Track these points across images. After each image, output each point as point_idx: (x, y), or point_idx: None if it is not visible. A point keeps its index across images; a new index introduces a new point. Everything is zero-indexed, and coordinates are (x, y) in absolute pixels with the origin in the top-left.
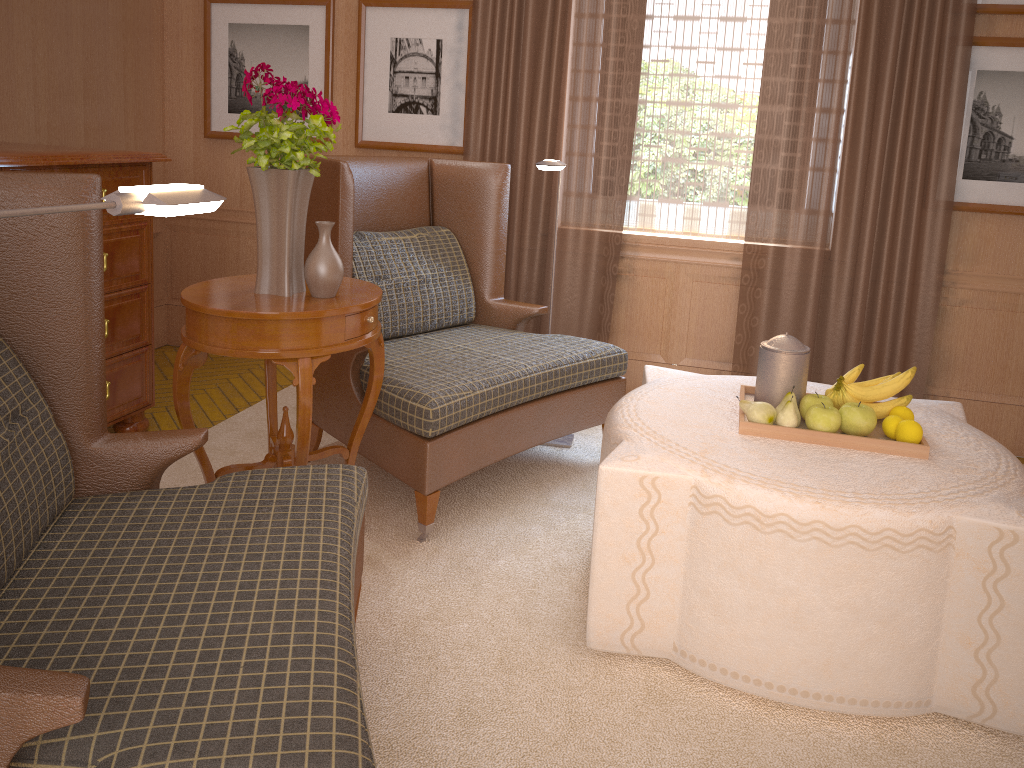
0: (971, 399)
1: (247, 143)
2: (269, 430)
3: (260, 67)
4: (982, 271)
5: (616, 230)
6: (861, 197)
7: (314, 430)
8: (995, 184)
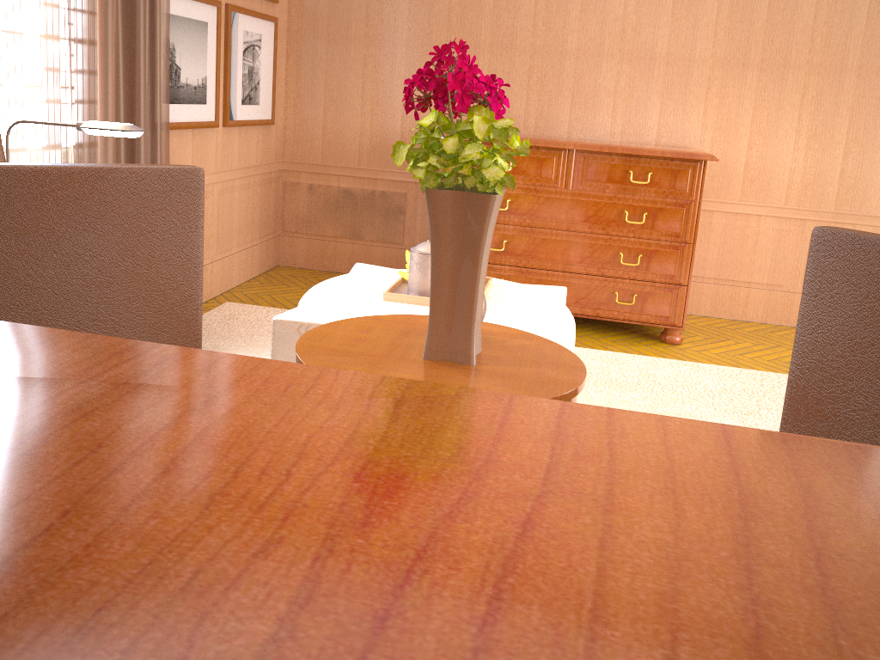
0: None
1: (499, 161)
2: None
3: (453, 44)
4: None
5: None
6: None
7: None
8: (178, 106)
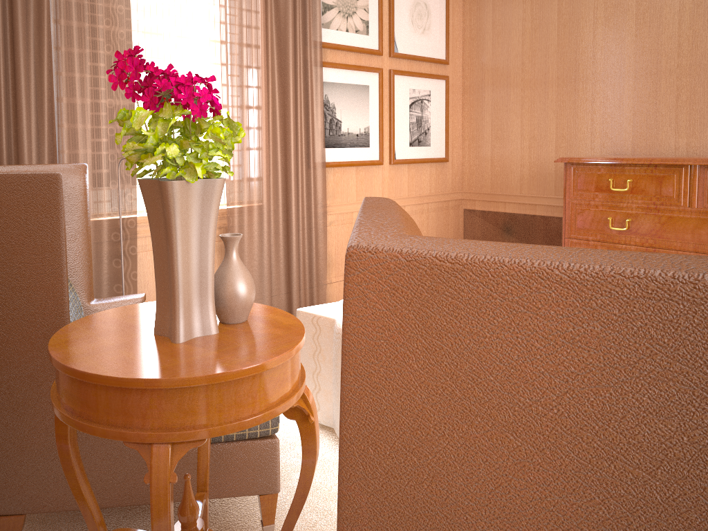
0: (341, 280)
1: (168, 150)
2: (99, 530)
3: (132, 51)
4: (337, 202)
5: (129, 215)
6: (281, 165)
7: (13, 523)
8: (338, 149)
